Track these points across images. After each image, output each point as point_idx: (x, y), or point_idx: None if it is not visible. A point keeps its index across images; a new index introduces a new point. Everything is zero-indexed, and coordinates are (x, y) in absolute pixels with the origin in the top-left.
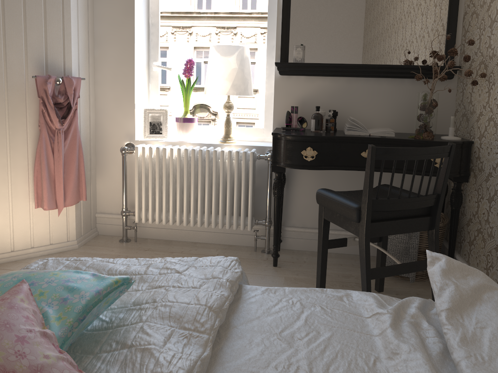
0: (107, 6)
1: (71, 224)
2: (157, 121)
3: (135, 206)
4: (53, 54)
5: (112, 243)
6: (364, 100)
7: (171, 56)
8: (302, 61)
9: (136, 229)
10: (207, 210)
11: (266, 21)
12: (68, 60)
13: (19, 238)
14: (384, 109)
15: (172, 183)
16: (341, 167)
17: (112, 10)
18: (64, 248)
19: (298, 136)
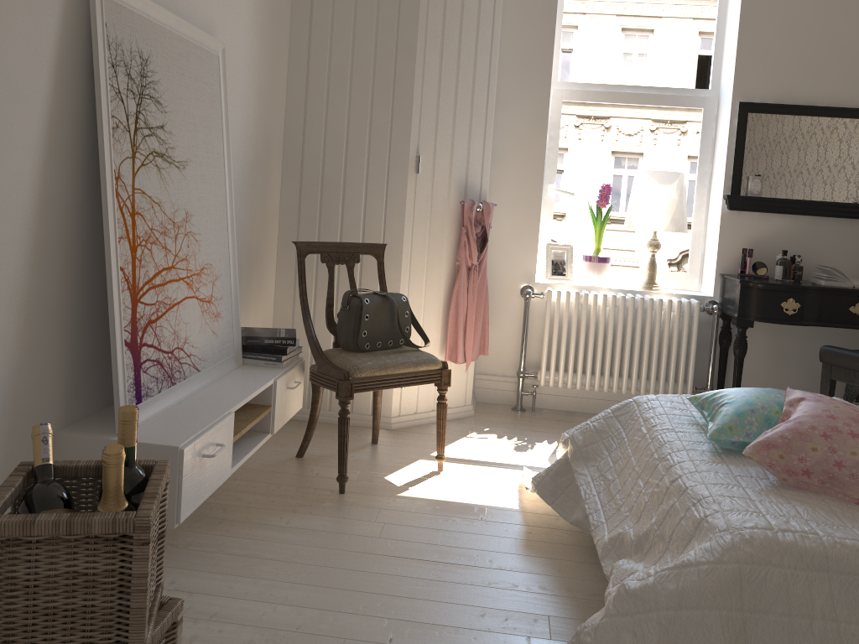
0: (513, 115)
1: (468, 384)
2: (560, 259)
3: (543, 365)
4: (473, 175)
5: (505, 411)
6: (831, 244)
7: (572, 177)
8: (759, 195)
9: (535, 396)
10: (636, 372)
11: (698, 141)
12: (485, 183)
13: (423, 398)
14: (856, 256)
15: (593, 337)
16: (824, 323)
17: (518, 121)
18: (462, 414)
19: (778, 285)
